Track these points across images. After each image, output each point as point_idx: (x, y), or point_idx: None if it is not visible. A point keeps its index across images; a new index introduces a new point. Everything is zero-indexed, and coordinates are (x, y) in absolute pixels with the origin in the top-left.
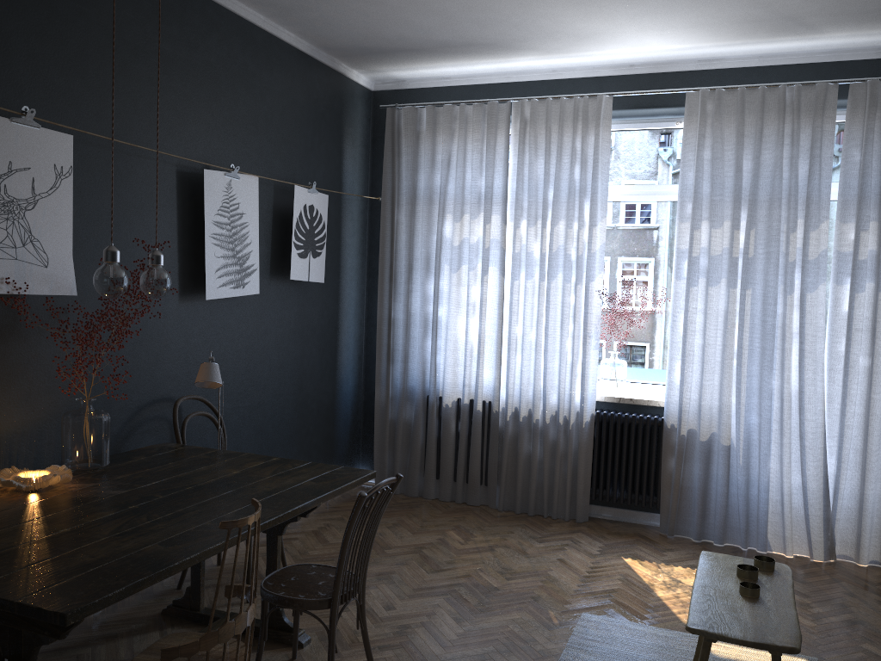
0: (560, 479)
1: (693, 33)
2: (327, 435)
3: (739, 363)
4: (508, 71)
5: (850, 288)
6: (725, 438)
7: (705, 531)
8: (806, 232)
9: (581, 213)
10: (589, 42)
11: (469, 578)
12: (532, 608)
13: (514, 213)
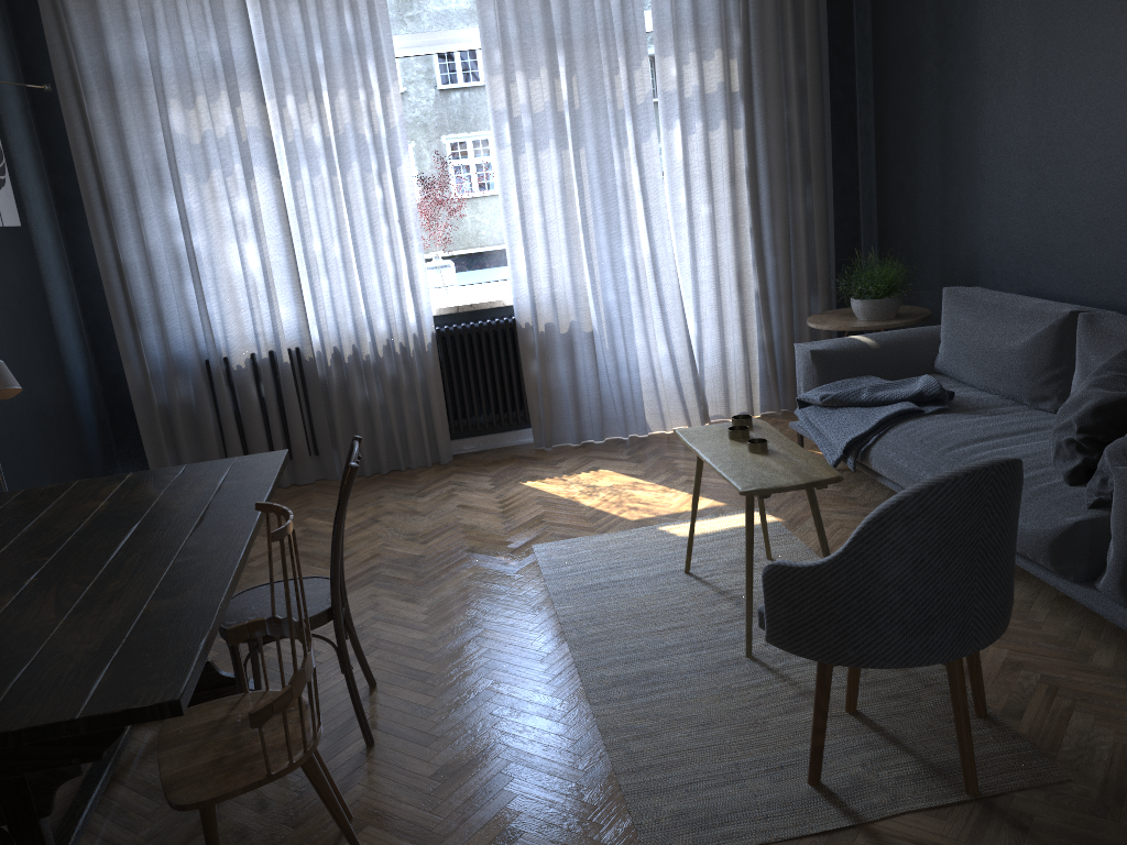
0: (411, 421)
1: None
2: (77, 449)
3: (587, 236)
4: None
5: (682, 132)
6: (587, 324)
7: (583, 432)
8: (630, 73)
9: (366, 76)
10: None
11: (381, 557)
12: (478, 560)
13: (275, 87)
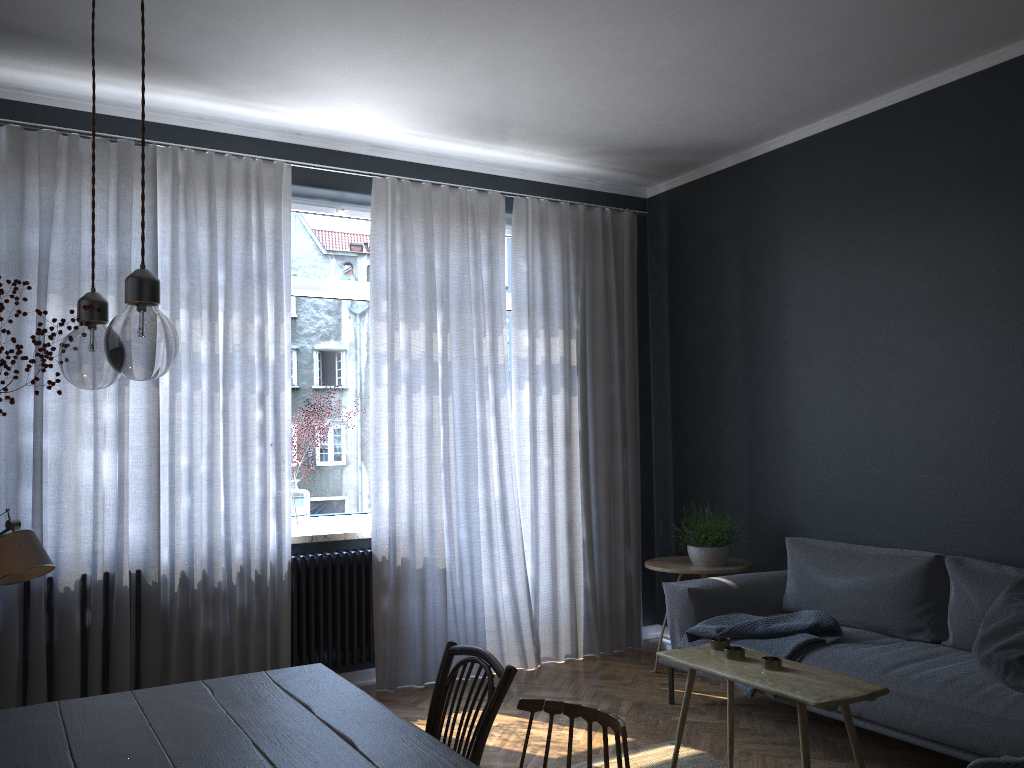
0: (254, 658)
1: (407, 115)
2: None
3: (448, 476)
4: (136, 104)
5: (532, 392)
6: (441, 560)
7: (426, 672)
8: (495, 337)
9: (265, 303)
10: (293, 95)
11: None
12: None
13: (172, 299)
